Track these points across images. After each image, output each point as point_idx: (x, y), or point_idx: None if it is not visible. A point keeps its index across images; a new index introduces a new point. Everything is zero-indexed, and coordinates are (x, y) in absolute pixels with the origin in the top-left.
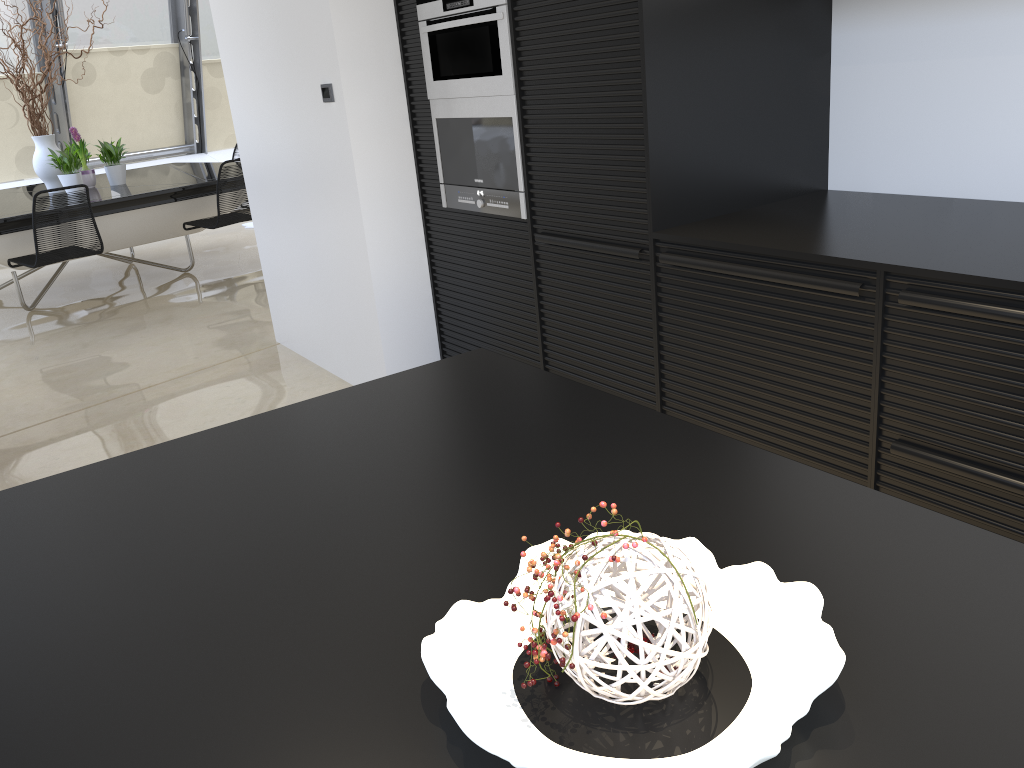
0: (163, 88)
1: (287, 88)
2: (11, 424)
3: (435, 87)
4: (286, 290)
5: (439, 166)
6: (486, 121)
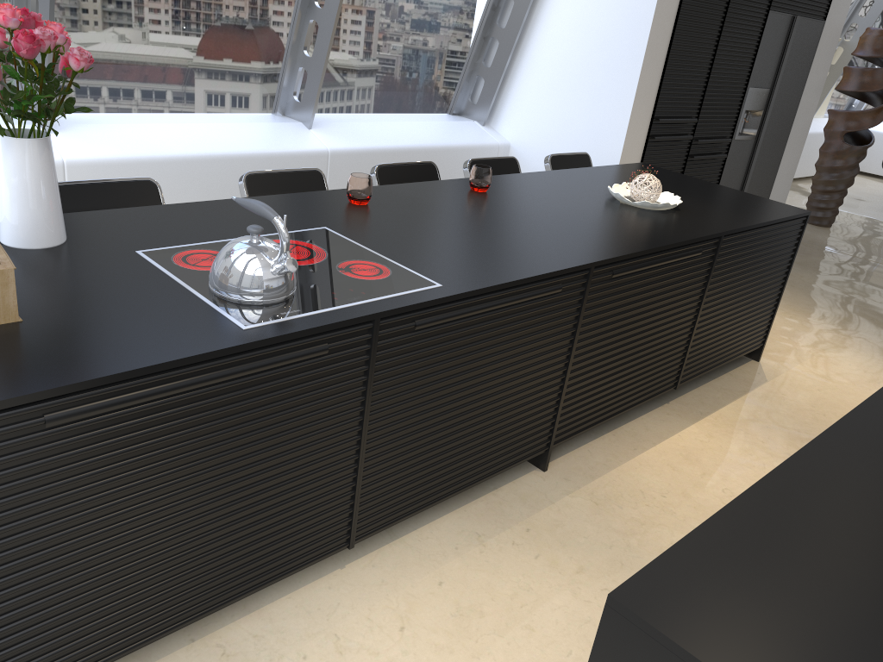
0: None
1: None
2: (840, 249)
3: None
4: None
5: None
6: None
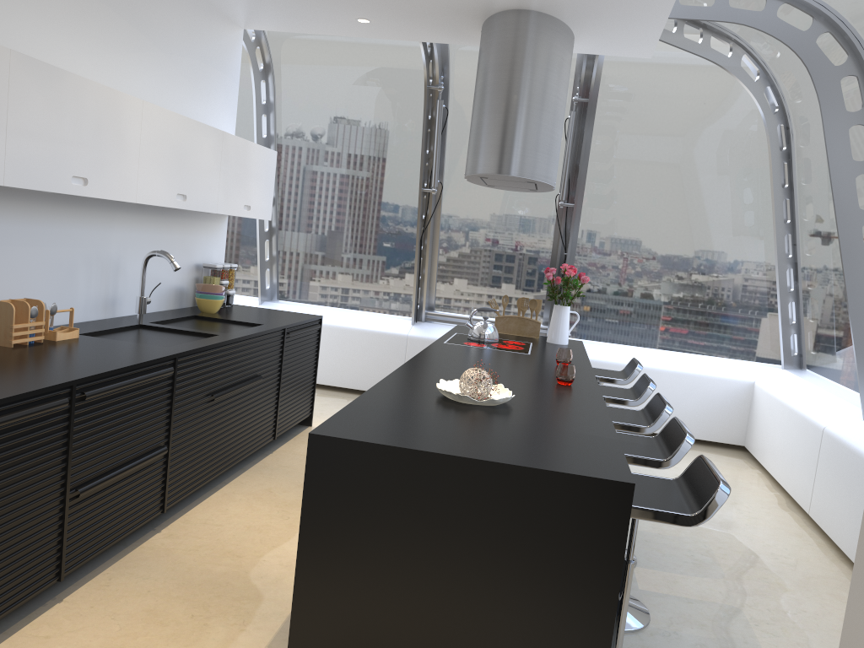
0: None
1: None
2: None
3: None
4: None
5: None
6: None
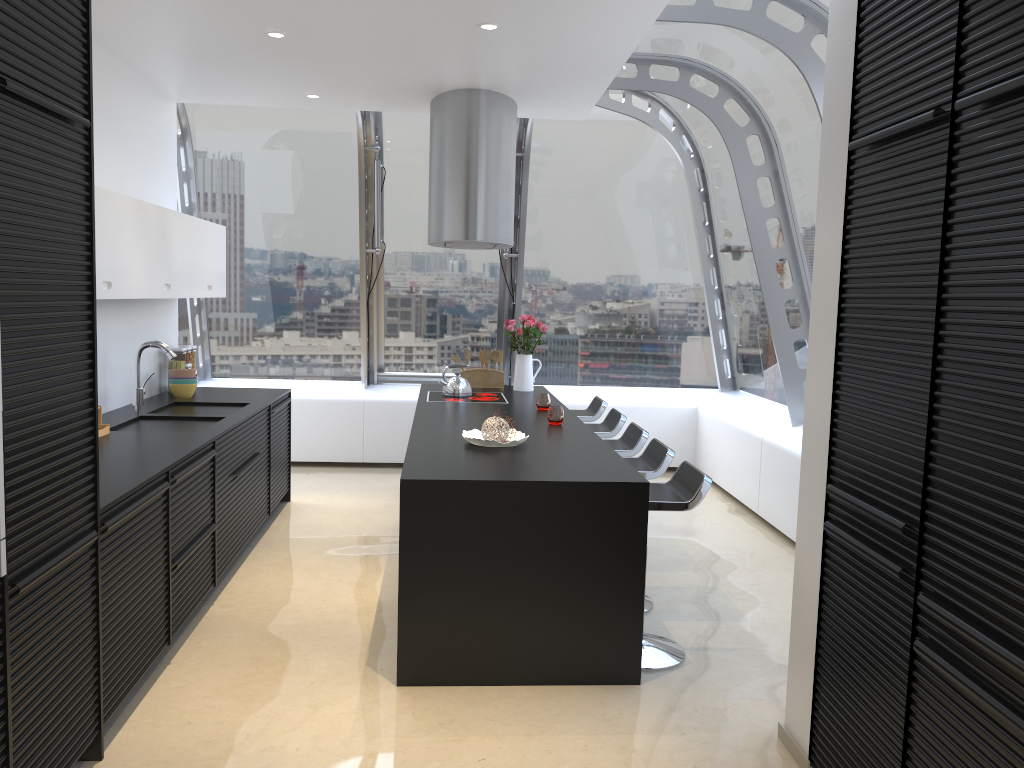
0: None
1: None
2: None
3: None
4: None
5: None
6: None
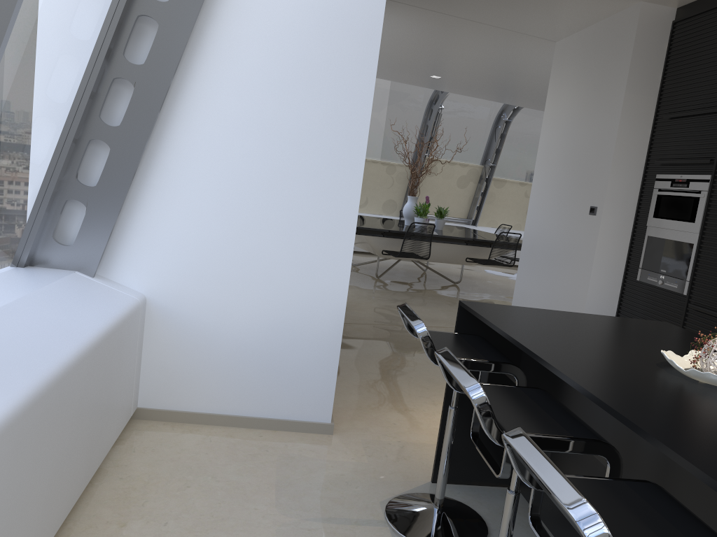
0: (466, 186)
1: (568, 203)
2: (380, 321)
3: (652, 220)
4: (526, 302)
5: (641, 259)
6: (677, 242)
